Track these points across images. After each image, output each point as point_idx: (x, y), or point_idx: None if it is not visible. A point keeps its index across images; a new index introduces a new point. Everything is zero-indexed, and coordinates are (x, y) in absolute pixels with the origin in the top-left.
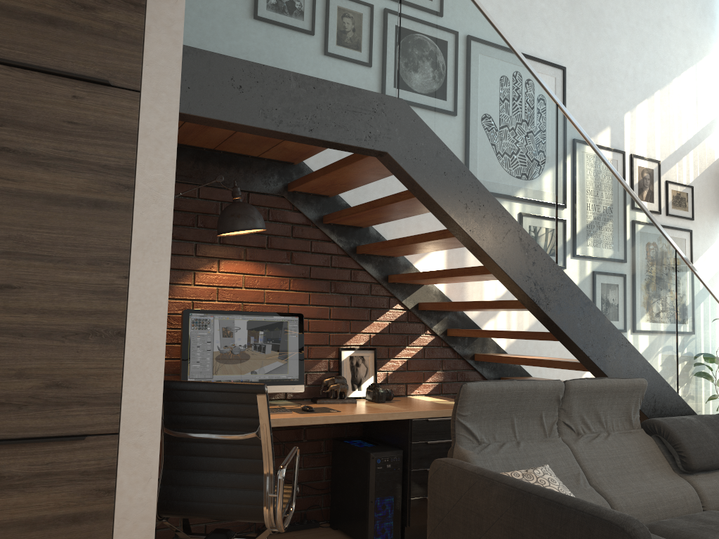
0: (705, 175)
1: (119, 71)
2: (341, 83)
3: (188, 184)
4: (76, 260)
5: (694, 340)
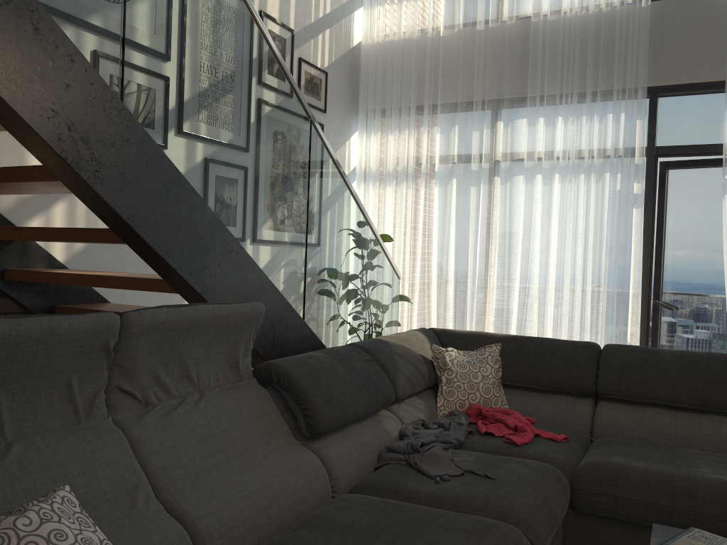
0: (340, 62)
1: None
2: None
3: None
4: None
5: (327, 247)
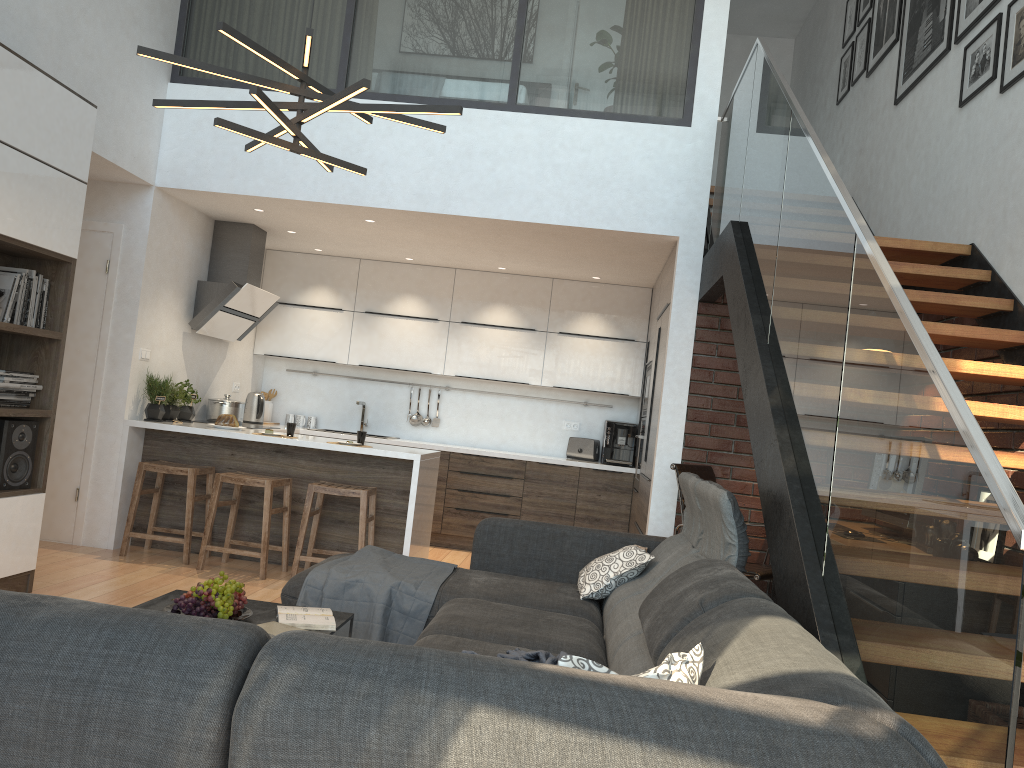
0: None
1: (670, 295)
2: (720, 234)
3: (919, 314)
4: (658, 395)
5: (855, 436)
